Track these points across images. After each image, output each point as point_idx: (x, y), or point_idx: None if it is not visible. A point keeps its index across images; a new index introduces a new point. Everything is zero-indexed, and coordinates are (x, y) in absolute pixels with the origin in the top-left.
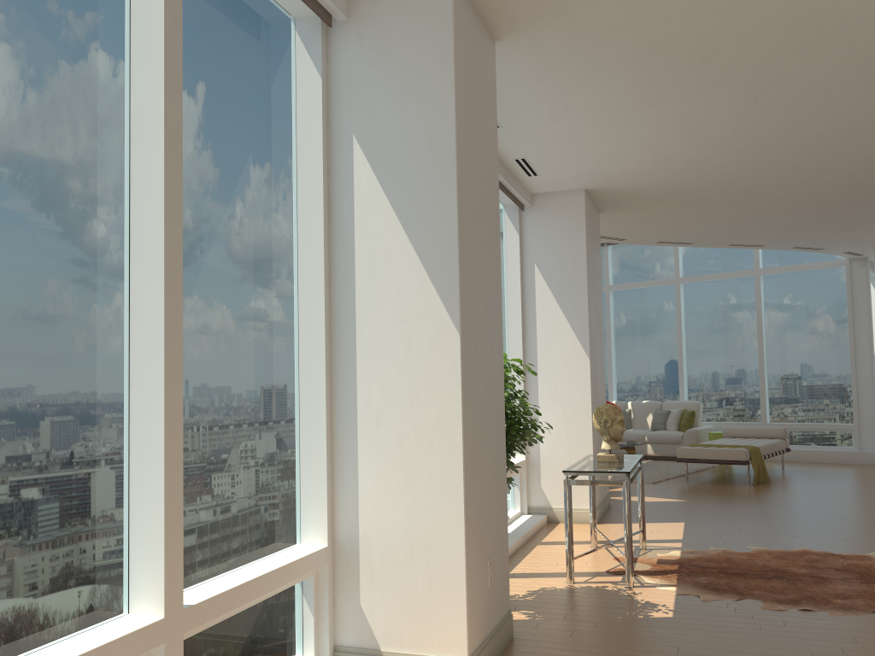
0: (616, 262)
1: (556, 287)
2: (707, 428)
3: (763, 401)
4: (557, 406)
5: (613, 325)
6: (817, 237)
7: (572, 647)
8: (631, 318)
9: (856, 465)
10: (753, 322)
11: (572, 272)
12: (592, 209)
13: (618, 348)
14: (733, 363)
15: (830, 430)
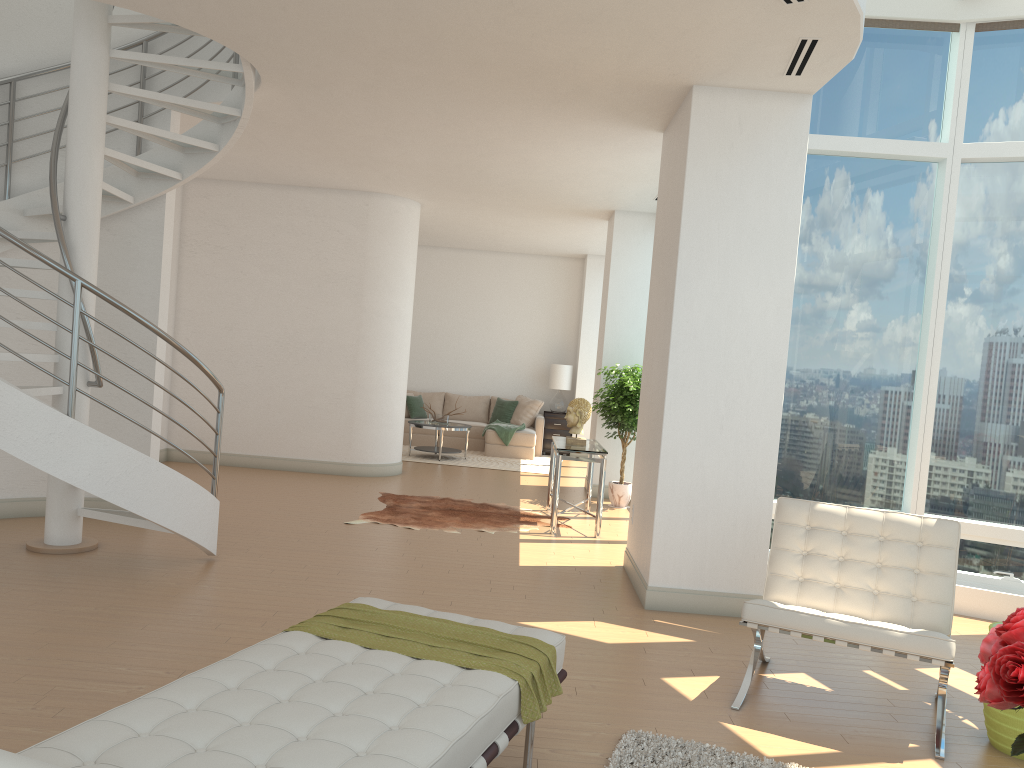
0: None
1: None
2: None
3: None
4: None
5: None
6: None
7: (560, 493)
8: None
9: None
10: None
11: None
12: (674, 126)
13: None
14: None
15: None
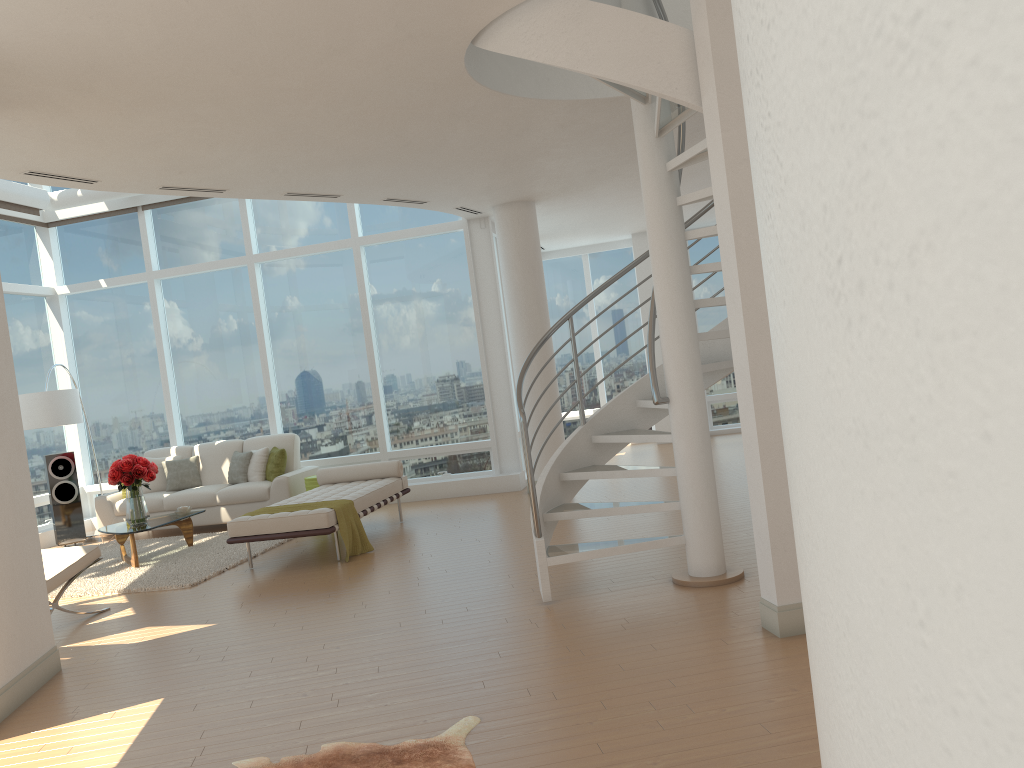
0: (161, 236)
1: None
2: (307, 471)
3: (380, 422)
4: None
5: (168, 332)
6: (408, 179)
7: None
8: (193, 319)
9: (497, 494)
10: (358, 313)
11: None
12: None
13: (178, 366)
14: (338, 373)
15: (465, 451)
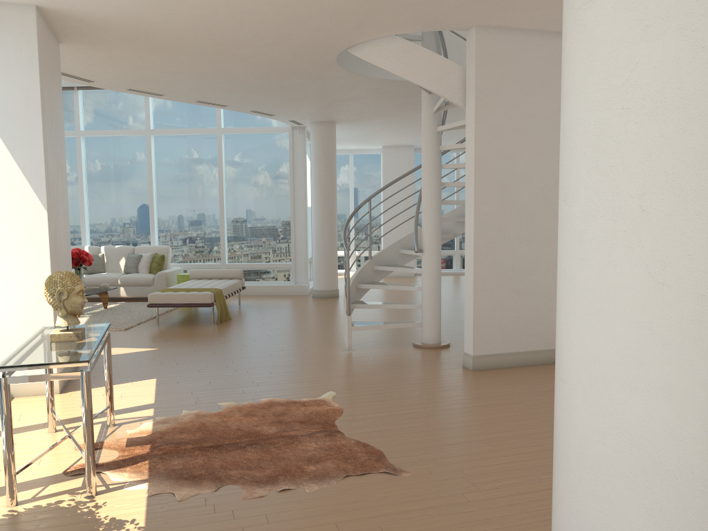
0: (88, 108)
1: (2, 123)
2: (176, 270)
3: (223, 245)
4: (7, 265)
5: (86, 171)
6: (272, 103)
7: None
8: (104, 165)
9: (293, 296)
10: (215, 175)
11: (23, 107)
12: (49, 35)
13: (91, 194)
14: (198, 211)
15: (275, 268)
